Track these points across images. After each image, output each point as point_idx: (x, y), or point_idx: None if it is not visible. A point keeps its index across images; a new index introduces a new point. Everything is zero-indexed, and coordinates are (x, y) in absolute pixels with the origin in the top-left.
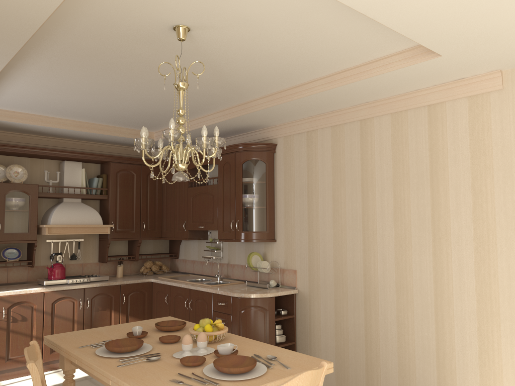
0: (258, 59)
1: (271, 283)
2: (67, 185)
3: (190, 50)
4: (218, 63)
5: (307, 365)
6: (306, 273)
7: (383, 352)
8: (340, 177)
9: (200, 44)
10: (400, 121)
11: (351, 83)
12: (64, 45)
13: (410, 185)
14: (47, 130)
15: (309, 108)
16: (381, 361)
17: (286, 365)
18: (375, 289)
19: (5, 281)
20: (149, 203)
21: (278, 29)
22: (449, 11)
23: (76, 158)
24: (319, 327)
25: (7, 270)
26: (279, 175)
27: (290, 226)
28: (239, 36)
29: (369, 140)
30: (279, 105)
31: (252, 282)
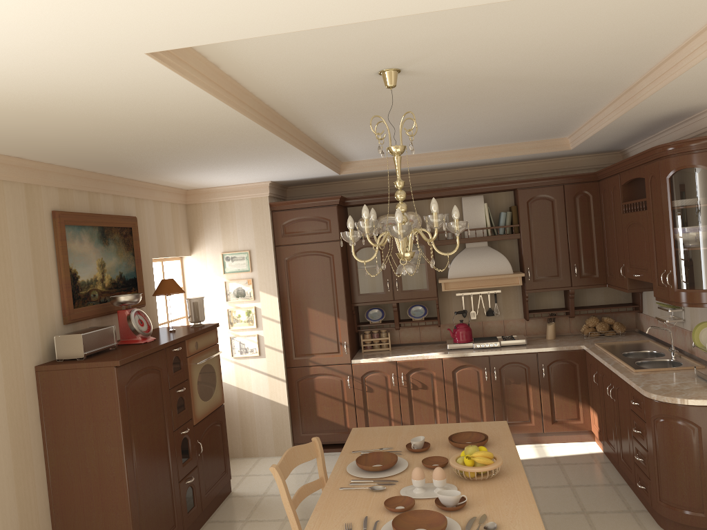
0: (539, 55)
1: None
2: (468, 227)
3: (439, 79)
4: (498, 75)
5: None
6: None
7: None
8: None
9: (437, 72)
10: None
11: None
12: (323, 115)
13: None
14: (431, 167)
15: None
16: None
17: None
18: None
19: (418, 340)
20: (581, 237)
21: (497, 29)
22: None
23: (471, 192)
24: None
25: (418, 329)
26: None
27: None
28: (464, 52)
29: None
30: (666, 86)
31: None
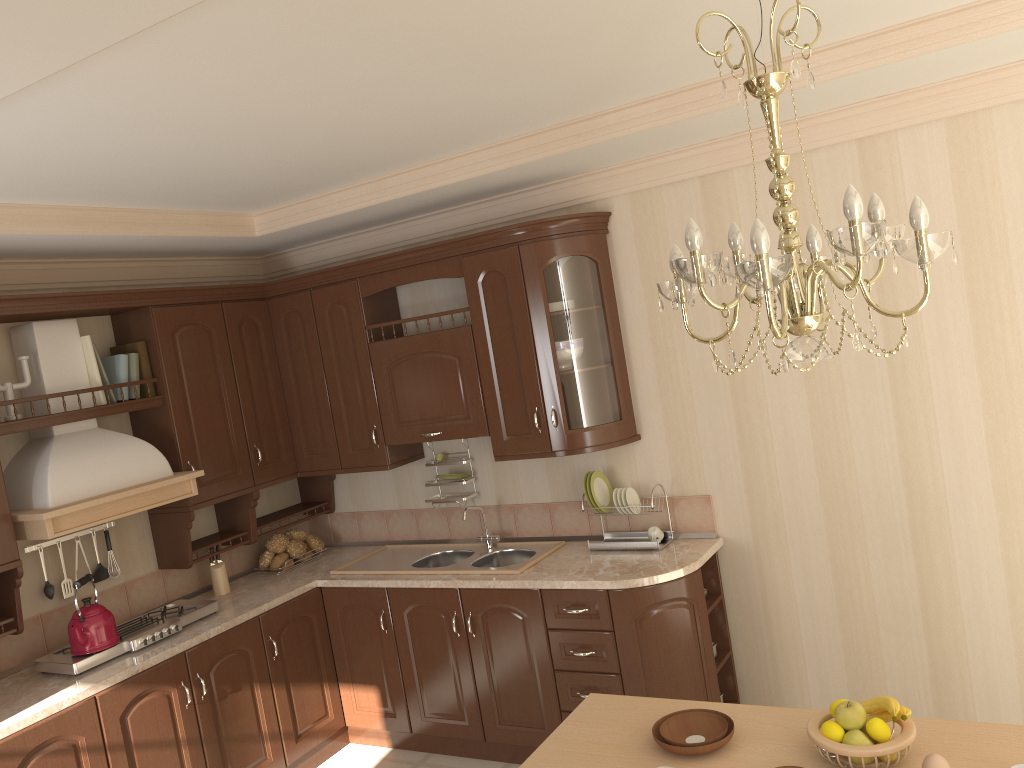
0: None
1: (654, 534)
2: (54, 389)
3: None
4: (675, 14)
5: None
6: (739, 498)
7: (974, 635)
8: None
9: None
10: (972, 136)
11: (935, 51)
12: None
13: (1014, 276)
14: None
15: (744, 120)
16: (972, 654)
17: None
18: (939, 508)
19: None
20: (256, 395)
21: None
22: None
23: (68, 310)
24: (791, 610)
25: None
26: (628, 285)
27: (678, 399)
28: None
29: (890, 185)
30: (695, 118)
31: (584, 537)
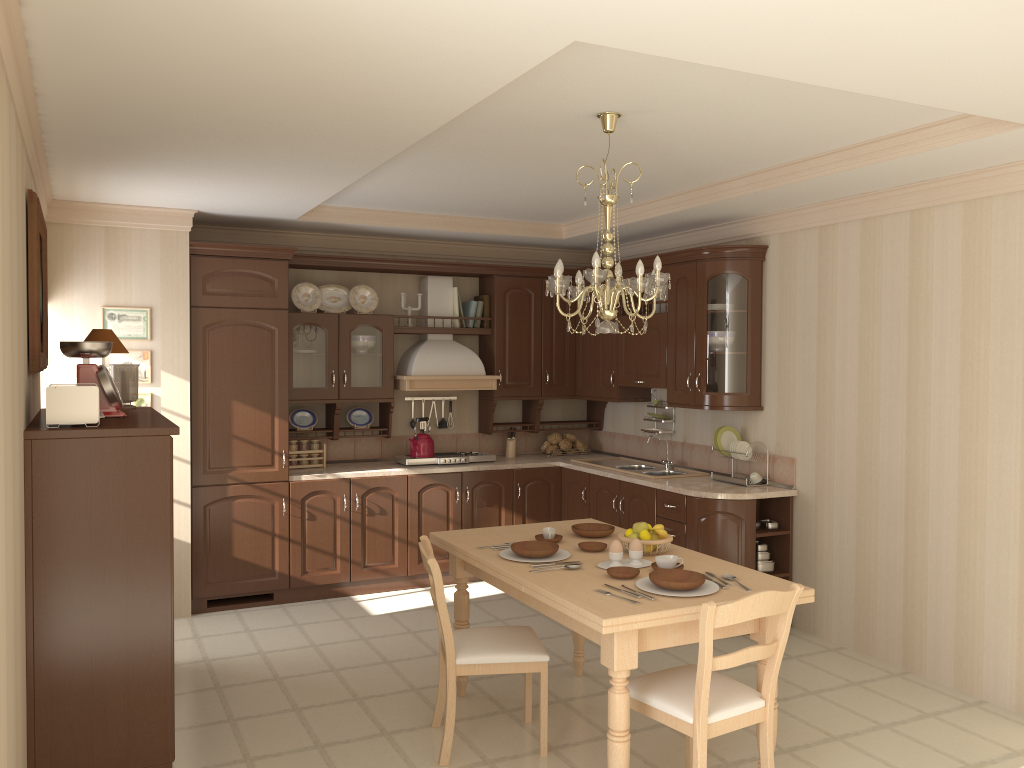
0: (725, 136)
1: (752, 477)
2: (432, 314)
3: (621, 134)
4: (664, 144)
5: (776, 589)
6: (810, 464)
7: (932, 597)
8: (872, 308)
9: (635, 127)
10: (978, 216)
11: (883, 161)
12: (447, 140)
13: (990, 327)
14: (403, 232)
15: (819, 192)
16: (929, 611)
17: (747, 586)
18: (923, 495)
19: (352, 456)
20: (554, 340)
21: (751, 106)
22: (1013, 84)
23: (444, 271)
24: (829, 553)
25: (354, 441)
26: (770, 299)
27: (787, 386)
28: (692, 116)
29: (925, 247)
30: (766, 190)
31: (723, 474)
